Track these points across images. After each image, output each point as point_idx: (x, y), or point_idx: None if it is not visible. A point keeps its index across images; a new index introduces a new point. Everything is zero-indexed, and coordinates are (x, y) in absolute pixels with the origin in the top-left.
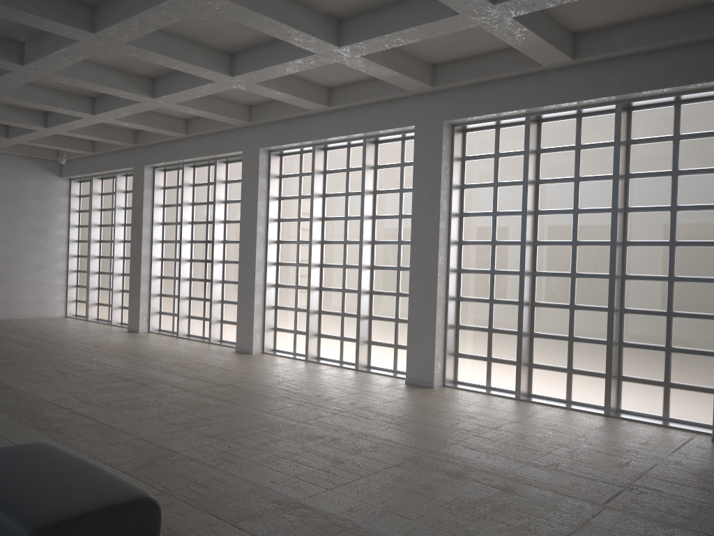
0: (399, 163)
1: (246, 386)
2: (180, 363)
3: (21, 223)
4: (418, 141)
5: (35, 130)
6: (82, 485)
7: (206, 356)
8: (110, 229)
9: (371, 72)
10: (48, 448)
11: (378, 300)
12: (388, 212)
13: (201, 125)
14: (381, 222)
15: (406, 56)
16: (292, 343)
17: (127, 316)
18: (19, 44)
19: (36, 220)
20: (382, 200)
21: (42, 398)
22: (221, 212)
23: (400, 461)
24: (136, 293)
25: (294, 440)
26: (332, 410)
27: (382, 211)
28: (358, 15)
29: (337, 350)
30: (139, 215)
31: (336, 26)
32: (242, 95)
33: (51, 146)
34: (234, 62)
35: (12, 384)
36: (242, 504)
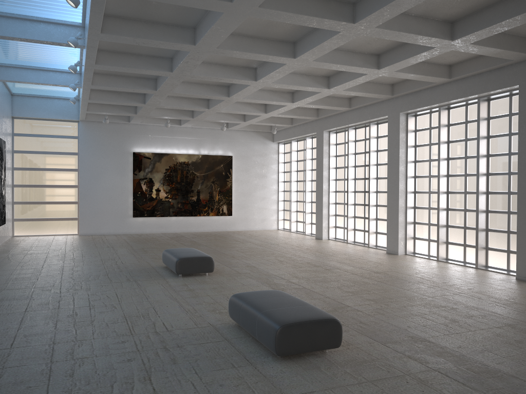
0: (508, 114)
1: (393, 274)
2: (349, 258)
3: (252, 172)
4: (521, 96)
5: (259, 115)
6: (301, 309)
7: (366, 255)
8: (303, 173)
9: (479, 52)
10: (282, 293)
11: (492, 217)
12: (499, 151)
13: (359, 101)
14: (493, 159)
15: (508, 36)
16: (427, 248)
17: (315, 229)
18: (254, 69)
19: (260, 170)
20: (494, 142)
21: (272, 273)
22: (374, 158)
23: (501, 325)
24: (320, 214)
25: (424, 307)
26: (453, 291)
27: (494, 150)
28: (465, 17)
29: (461, 254)
30: (320, 163)
31: (449, 26)
32: (386, 78)
33: (267, 124)
34: (380, 60)
35: (255, 265)
36: (389, 335)
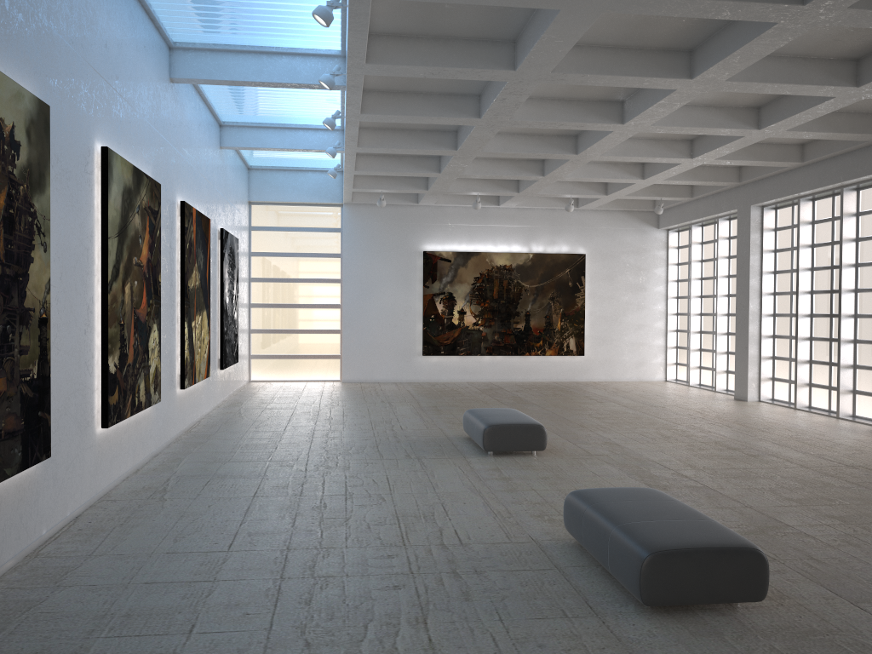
0: None
1: None
2: (797, 438)
3: (619, 281)
4: None
5: (632, 184)
6: (691, 526)
7: (831, 432)
8: (712, 283)
9: None
10: (658, 494)
11: None
12: None
13: (820, 148)
14: None
15: None
16: None
17: (733, 382)
18: (619, 103)
19: (634, 277)
20: None
21: (647, 458)
22: (850, 253)
23: None
24: (743, 355)
25: None
26: None
27: None
28: None
29: None
30: (744, 264)
31: None
32: None
33: (647, 197)
34: (860, 69)
35: (619, 442)
36: (867, 587)
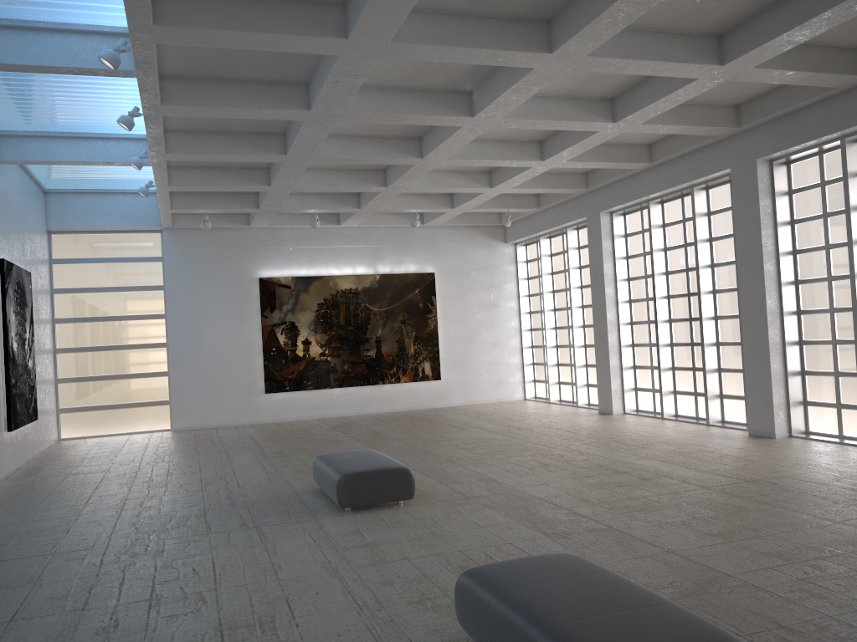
0: None
1: (788, 484)
2: (680, 452)
3: (471, 299)
4: None
5: (480, 194)
6: (649, 621)
7: (710, 442)
8: (564, 295)
9: None
10: (581, 562)
11: None
12: None
13: (668, 147)
14: None
15: None
16: (835, 421)
17: (595, 395)
18: (467, 94)
19: (485, 294)
20: None
21: (533, 495)
22: (705, 254)
23: None
24: (604, 367)
25: None
26: None
27: None
28: None
29: None
30: (598, 272)
31: None
32: (727, 93)
33: (495, 210)
34: (723, 45)
35: (496, 477)
36: None
